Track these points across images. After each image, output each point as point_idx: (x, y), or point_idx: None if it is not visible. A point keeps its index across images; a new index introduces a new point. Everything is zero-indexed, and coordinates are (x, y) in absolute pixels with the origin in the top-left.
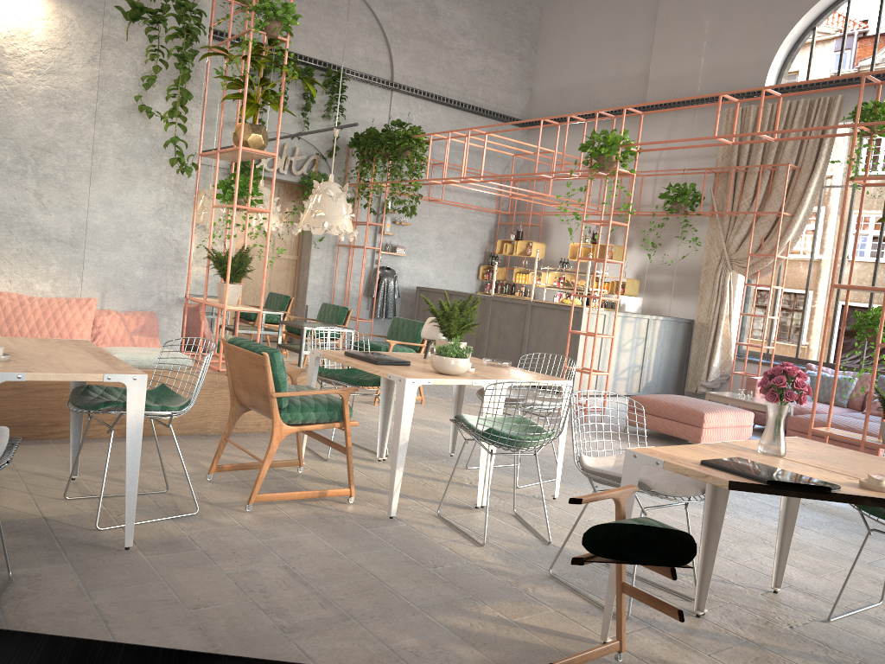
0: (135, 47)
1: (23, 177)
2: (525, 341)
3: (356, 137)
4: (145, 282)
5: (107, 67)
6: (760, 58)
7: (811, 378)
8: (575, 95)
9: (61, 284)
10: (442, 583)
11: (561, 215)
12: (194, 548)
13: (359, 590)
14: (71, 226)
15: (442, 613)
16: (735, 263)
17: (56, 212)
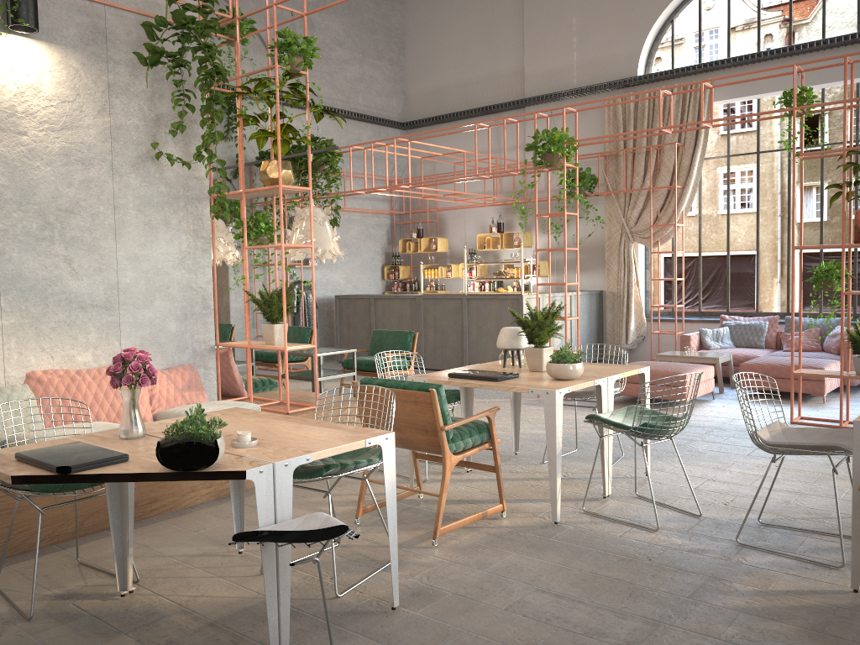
0: (140, 93)
1: (51, 243)
2: (465, 332)
3: (262, 156)
4: (179, 335)
5: (117, 115)
6: (630, 50)
7: (729, 327)
8: (451, 95)
9: (101, 351)
10: (675, 571)
11: (460, 209)
12: (442, 593)
13: (625, 595)
14: (103, 288)
15: (713, 598)
16: (636, 235)
17: (87, 275)
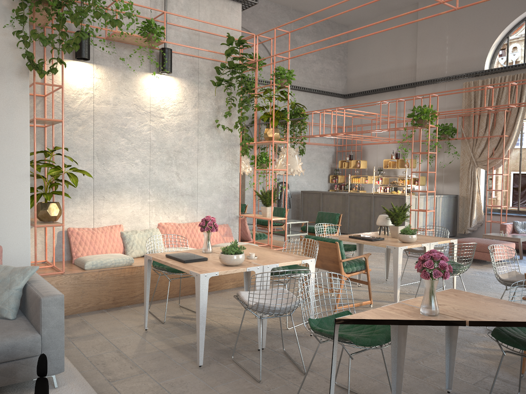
0: (211, 96)
1: (171, 166)
2: (372, 215)
3: None
4: (222, 209)
5: (201, 107)
6: (480, 54)
7: None
8: (373, 79)
9: (189, 215)
10: None
11: (374, 145)
12: None
13: (418, 342)
14: (191, 186)
15: (461, 348)
16: (479, 163)
17: (185, 181)
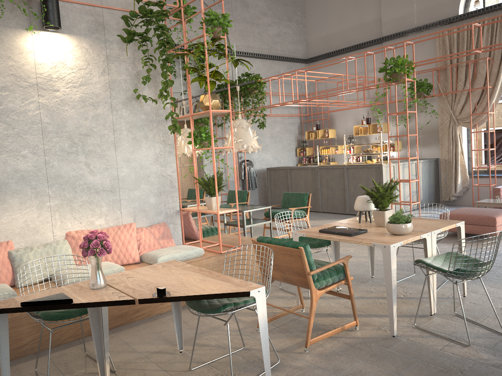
0: (126, 59)
1: (77, 155)
2: (346, 189)
3: (219, 87)
4: (156, 205)
5: (112, 74)
6: None
7: None
8: (335, 39)
9: (110, 217)
10: None
11: (342, 111)
12: None
13: None
14: (109, 179)
15: None
16: (460, 121)
17: (99, 172)
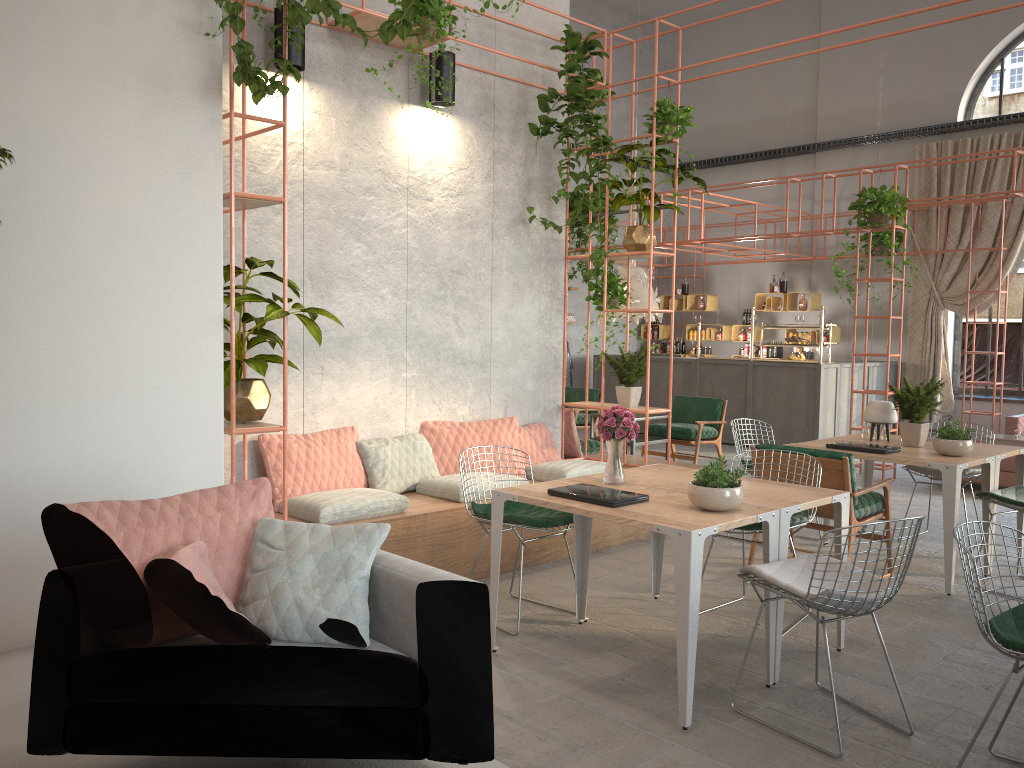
0: (516, 158)
1: (444, 302)
2: (748, 402)
3: None
4: (534, 393)
5: (498, 181)
6: (949, 91)
7: None
8: (726, 136)
9: (475, 405)
10: None
11: (734, 264)
12: (873, 643)
13: None
14: (480, 345)
15: None
16: (947, 301)
17: (469, 333)
